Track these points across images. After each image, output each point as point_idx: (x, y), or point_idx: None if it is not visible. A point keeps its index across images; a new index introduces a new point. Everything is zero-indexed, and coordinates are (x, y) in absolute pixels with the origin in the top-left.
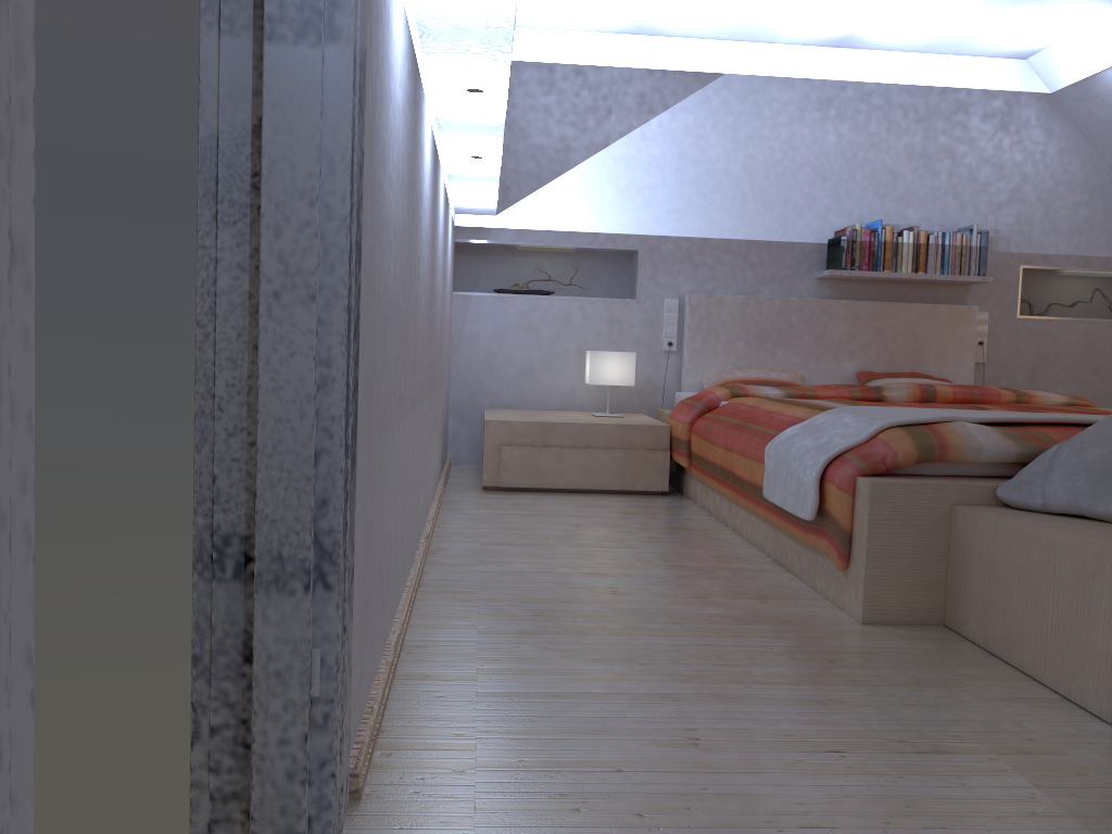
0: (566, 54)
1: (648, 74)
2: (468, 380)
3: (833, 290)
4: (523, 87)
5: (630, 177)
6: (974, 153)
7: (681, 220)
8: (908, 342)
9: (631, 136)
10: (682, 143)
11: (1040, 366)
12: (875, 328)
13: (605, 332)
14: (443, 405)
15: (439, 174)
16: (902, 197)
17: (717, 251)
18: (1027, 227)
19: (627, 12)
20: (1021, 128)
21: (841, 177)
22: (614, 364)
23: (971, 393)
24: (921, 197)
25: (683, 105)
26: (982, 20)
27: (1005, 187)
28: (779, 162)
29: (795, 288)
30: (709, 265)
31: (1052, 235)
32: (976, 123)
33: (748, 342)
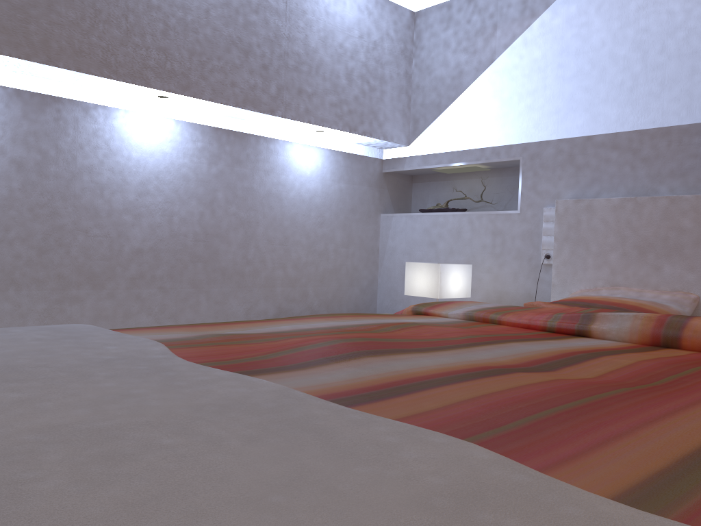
0: None
1: None
2: (388, 288)
3: None
4: (429, 29)
5: (513, 87)
6: None
7: (562, 121)
8: None
9: (514, 45)
10: (564, 38)
11: None
12: None
13: (489, 245)
14: (276, 305)
15: (97, 115)
16: None
17: (601, 149)
18: None
19: None
20: None
21: None
22: (422, 275)
23: None
24: None
25: None
26: None
27: None
28: (680, 26)
29: None
30: (593, 166)
31: None
32: None
33: (625, 254)
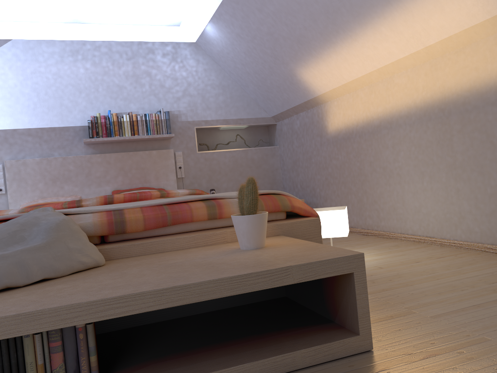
0: None
1: None
2: None
3: (96, 149)
4: None
5: None
6: (161, 73)
7: None
8: (139, 172)
9: None
10: None
11: (213, 175)
12: (119, 166)
13: None
14: None
15: None
16: (126, 98)
17: (23, 135)
18: (195, 108)
19: None
20: (183, 60)
21: (90, 90)
22: None
23: (134, 196)
24: (137, 97)
25: None
26: (134, 3)
27: (180, 89)
28: (53, 84)
29: (73, 150)
30: (19, 143)
31: (208, 110)
32: (160, 58)
33: (46, 183)
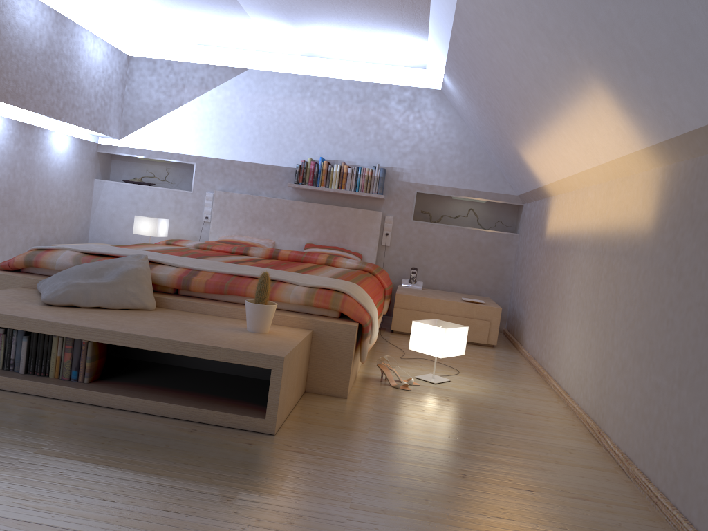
0: (163, 54)
1: (207, 67)
2: (99, 227)
3: (302, 195)
4: (139, 71)
5: (193, 123)
6: (391, 122)
7: (219, 149)
8: (338, 229)
9: (195, 101)
10: (222, 106)
11: (424, 251)
12: (319, 219)
13: (173, 208)
14: (40, 235)
15: None
16: (347, 145)
17: (237, 168)
18: (421, 168)
19: (178, 33)
20: (421, 109)
21: (311, 131)
22: (146, 224)
23: (299, 256)
24: (357, 145)
25: (224, 85)
26: (364, 45)
27: (409, 143)
28: (276, 120)
29: (280, 192)
30: (233, 175)
31: (437, 174)
32: (394, 105)
33: (246, 220)
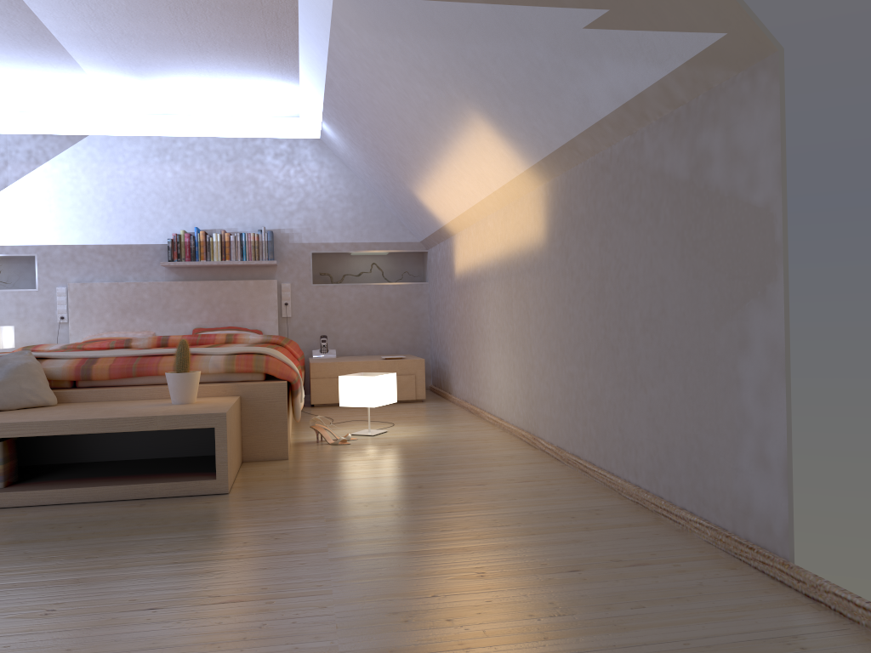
0: None
1: (33, 137)
2: None
3: (179, 275)
4: None
5: (25, 207)
6: (271, 179)
7: (65, 234)
8: (229, 306)
9: (24, 179)
10: (62, 182)
11: (331, 316)
12: (205, 298)
13: (15, 313)
14: None
15: None
16: (223, 210)
17: (93, 253)
18: (313, 226)
19: None
20: (302, 162)
21: (178, 199)
22: None
23: (194, 339)
24: (236, 210)
25: (60, 157)
26: (228, 97)
27: (294, 200)
28: (133, 191)
29: (152, 275)
30: (88, 263)
31: (330, 230)
32: (270, 160)
33: (114, 313)
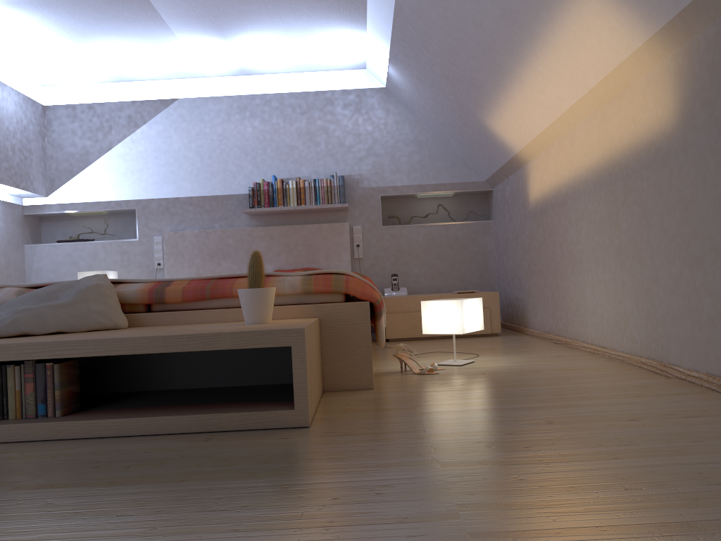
0: (82, 98)
1: (132, 104)
2: None
3: (260, 221)
4: (58, 120)
5: (127, 166)
6: (341, 129)
7: (160, 188)
8: (305, 249)
9: (125, 141)
10: (157, 142)
11: (400, 256)
12: (283, 242)
13: (119, 261)
14: None
15: None
16: (298, 160)
17: (184, 204)
18: (381, 170)
19: (96, 69)
20: (369, 110)
21: (257, 152)
22: None
23: None
24: (310, 159)
25: (155, 120)
26: (299, 49)
27: (363, 147)
28: (217, 147)
29: (236, 222)
30: (180, 213)
31: (398, 173)
32: (340, 110)
33: (203, 258)
